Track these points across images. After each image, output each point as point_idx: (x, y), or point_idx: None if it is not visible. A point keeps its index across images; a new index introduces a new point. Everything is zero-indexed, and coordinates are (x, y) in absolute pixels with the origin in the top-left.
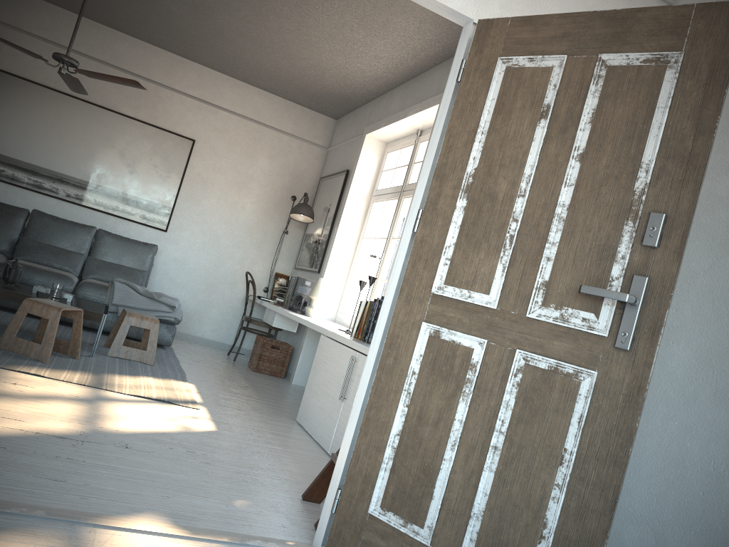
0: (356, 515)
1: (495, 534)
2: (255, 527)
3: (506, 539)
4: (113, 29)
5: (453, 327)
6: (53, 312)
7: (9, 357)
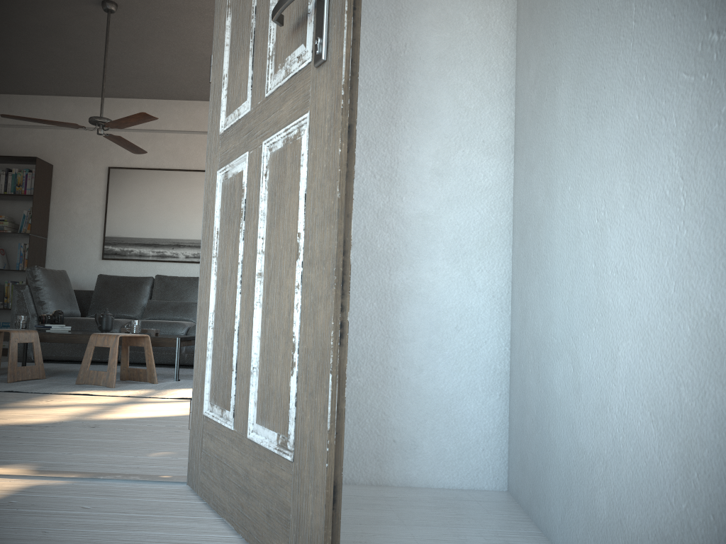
0: (199, 422)
1: (266, 385)
2: (142, 468)
3: (272, 385)
4: (190, 101)
5: (232, 159)
6: (112, 339)
7: (79, 387)
